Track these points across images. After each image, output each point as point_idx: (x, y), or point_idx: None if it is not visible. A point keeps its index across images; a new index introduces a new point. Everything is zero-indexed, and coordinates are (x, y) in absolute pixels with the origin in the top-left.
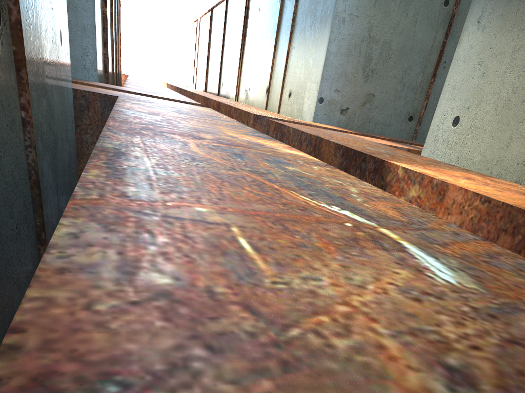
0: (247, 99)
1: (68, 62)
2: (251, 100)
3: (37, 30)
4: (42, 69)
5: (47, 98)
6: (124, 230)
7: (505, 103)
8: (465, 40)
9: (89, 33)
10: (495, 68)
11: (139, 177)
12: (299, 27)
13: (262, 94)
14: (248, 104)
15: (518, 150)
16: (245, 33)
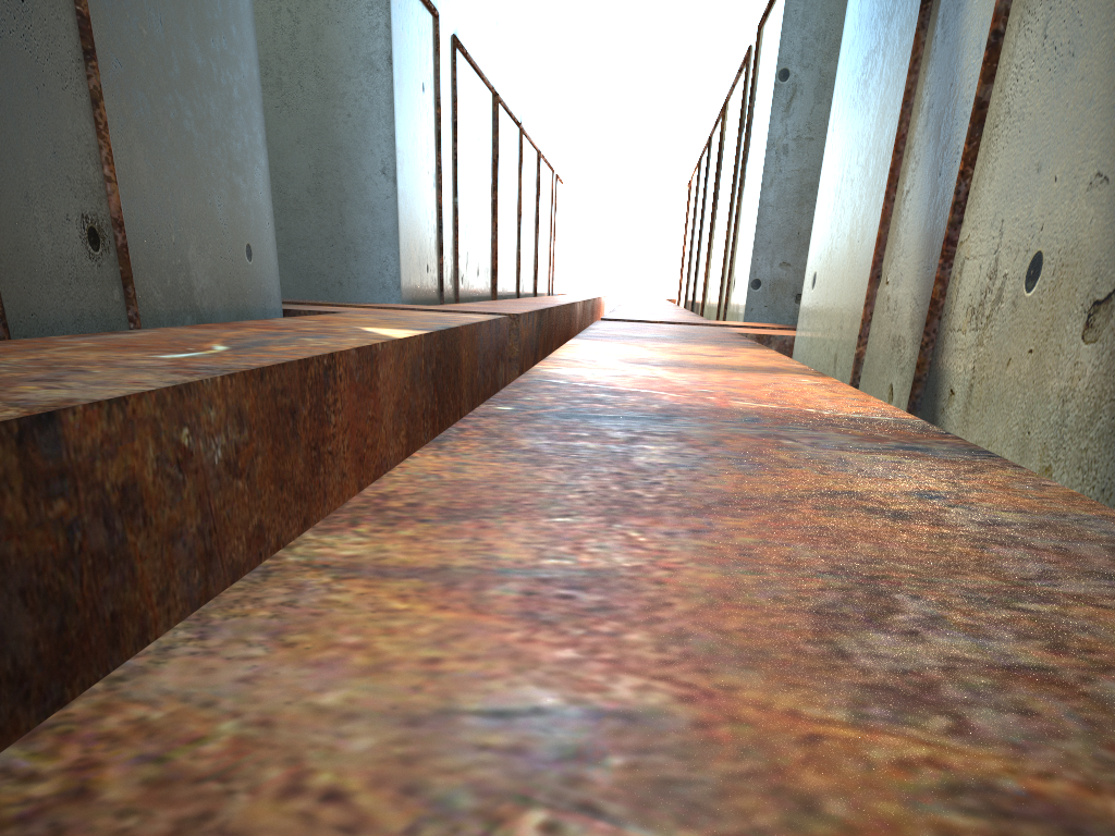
0: (709, 302)
1: (273, 278)
2: (711, 303)
3: (178, 250)
4: (187, 286)
5: (198, 315)
6: (6, 344)
7: (837, 241)
8: (825, 158)
9: (390, 239)
10: (836, 193)
11: (93, 338)
12: (746, 171)
13: (718, 290)
14: (709, 311)
15: (839, 308)
16: (715, 192)
